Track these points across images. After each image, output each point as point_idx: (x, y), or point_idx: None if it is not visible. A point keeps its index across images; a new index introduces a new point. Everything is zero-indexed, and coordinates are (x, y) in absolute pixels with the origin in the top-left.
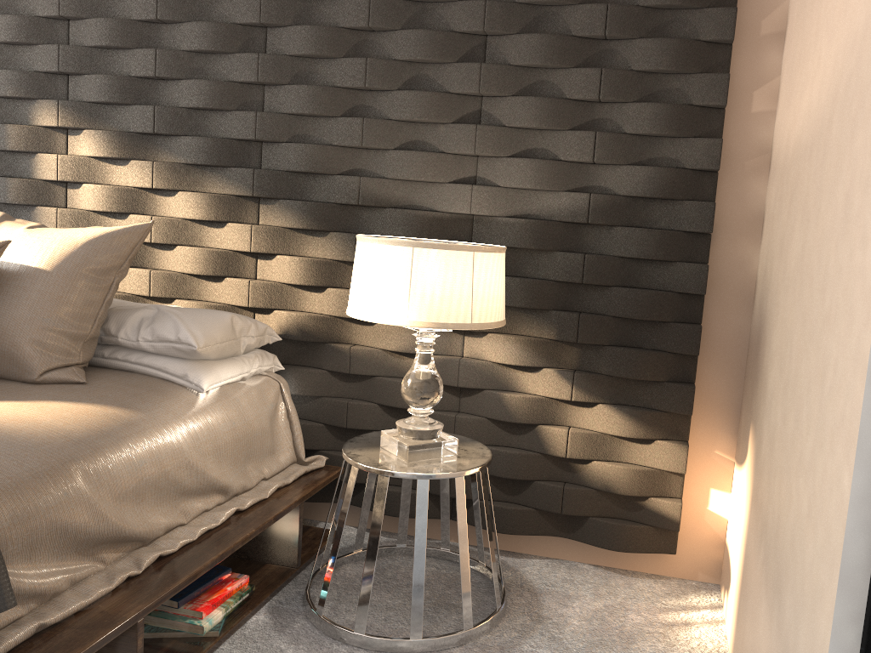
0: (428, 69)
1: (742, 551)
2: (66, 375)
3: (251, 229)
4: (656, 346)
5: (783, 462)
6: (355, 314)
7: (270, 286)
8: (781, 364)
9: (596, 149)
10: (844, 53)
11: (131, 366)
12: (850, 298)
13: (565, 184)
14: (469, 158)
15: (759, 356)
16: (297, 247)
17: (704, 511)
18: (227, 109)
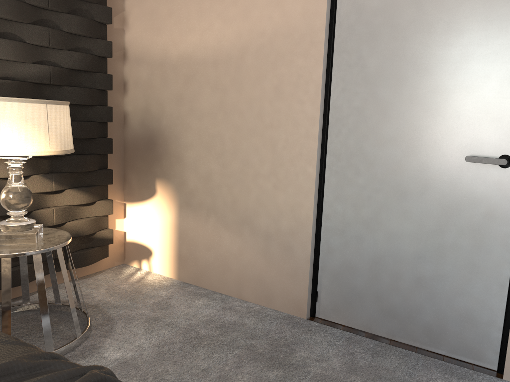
0: None
1: (173, 231)
2: None
3: None
4: (90, 152)
5: (231, 180)
6: None
7: None
8: (206, 147)
9: (51, 39)
10: (250, 34)
11: None
12: (293, 119)
13: (31, 59)
14: None
15: (159, 148)
16: None
17: (114, 231)
18: None
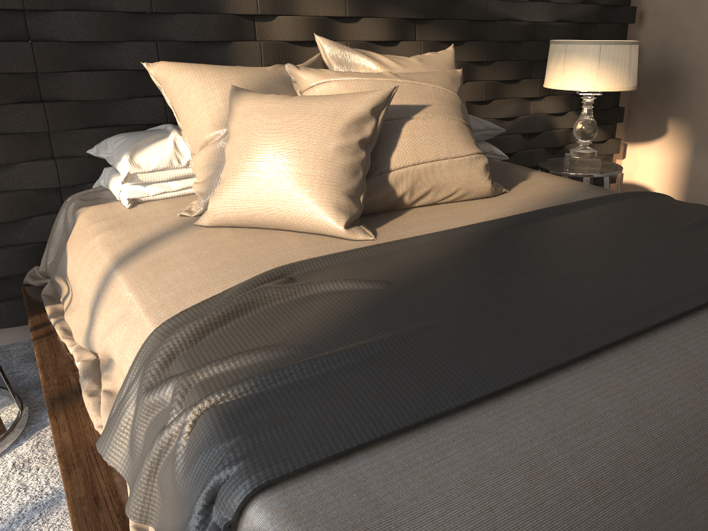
0: None
1: (682, 173)
2: None
3: (421, 45)
4: None
5: None
6: (596, 89)
7: None
8: None
9: None
10: None
11: None
12: None
13: None
14: None
15: (676, 84)
16: None
17: None
18: None
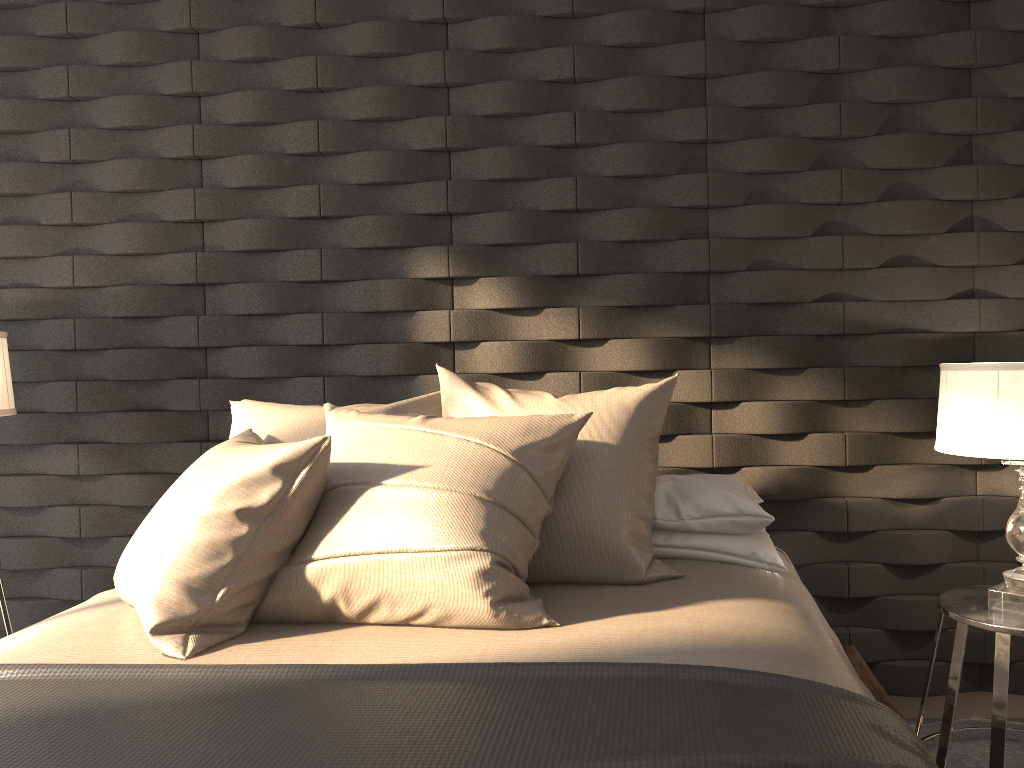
0: (908, 176)
1: None
2: (665, 569)
3: (711, 375)
4: None
5: None
6: (995, 453)
7: (737, 439)
8: None
9: None
10: None
11: (677, 551)
12: None
13: None
14: (964, 270)
15: None
16: (764, 390)
17: None
18: (669, 239)
